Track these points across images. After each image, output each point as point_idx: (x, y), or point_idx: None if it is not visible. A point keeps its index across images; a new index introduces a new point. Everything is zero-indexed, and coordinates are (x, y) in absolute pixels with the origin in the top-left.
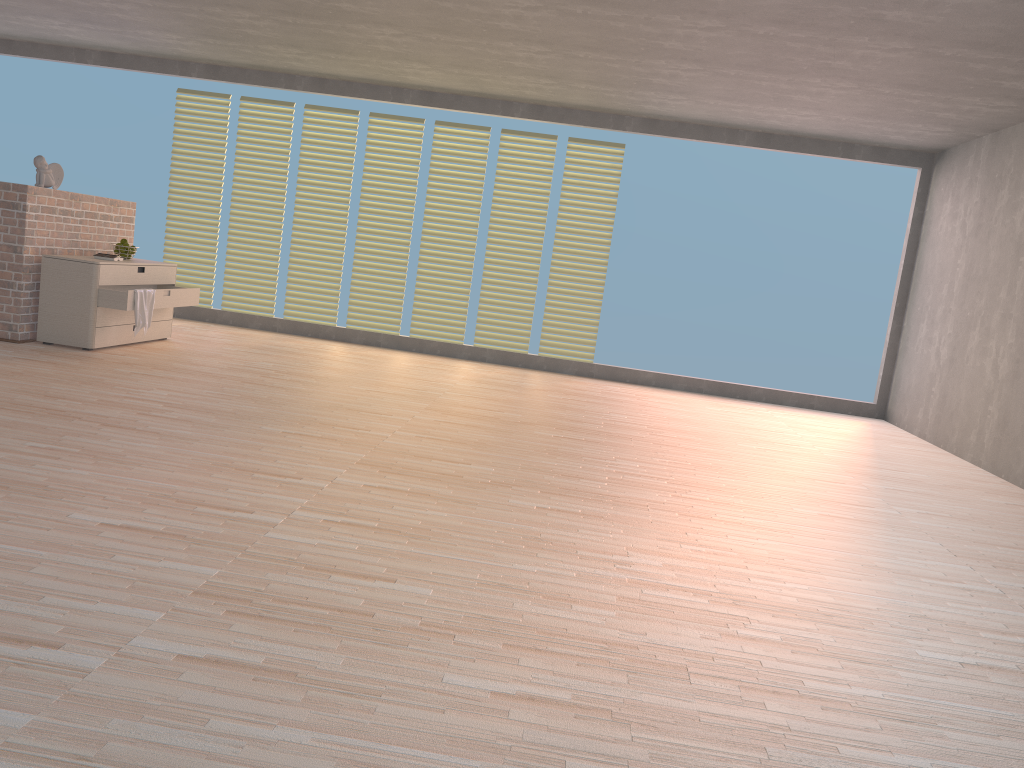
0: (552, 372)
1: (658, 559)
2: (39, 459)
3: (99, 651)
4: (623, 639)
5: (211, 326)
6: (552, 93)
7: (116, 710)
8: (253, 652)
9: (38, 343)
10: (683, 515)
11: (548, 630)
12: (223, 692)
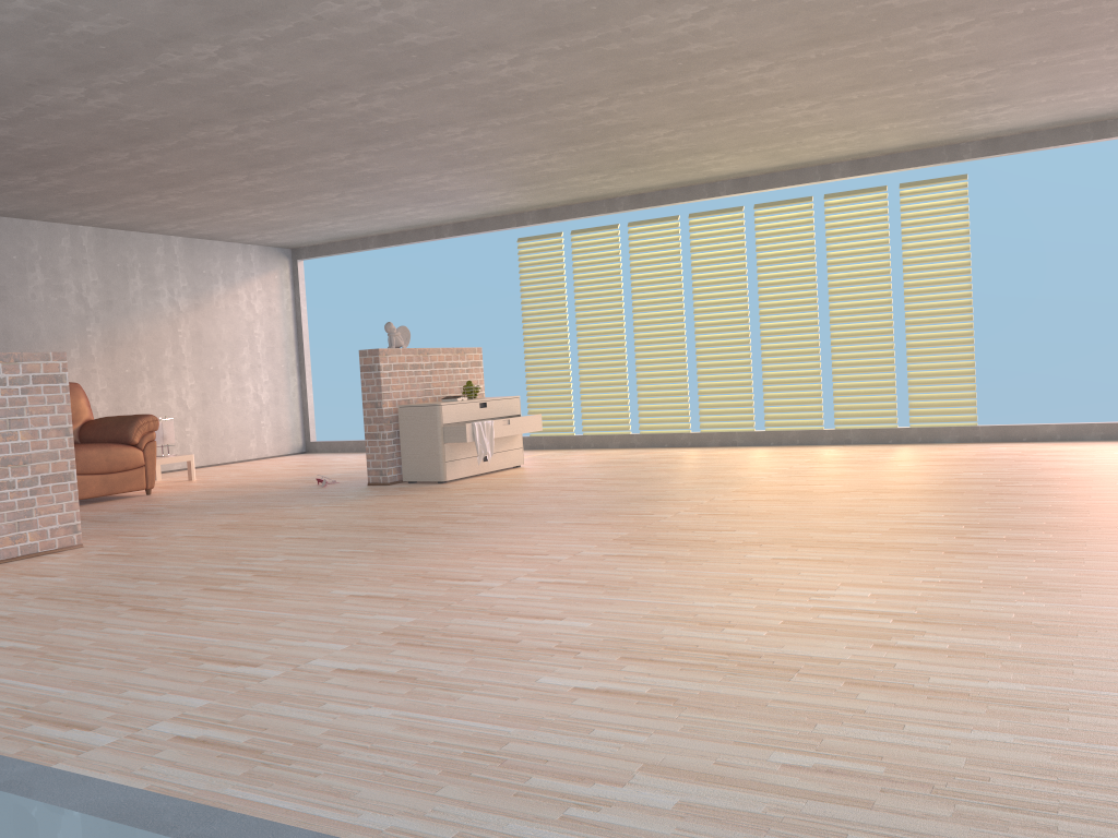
0: (929, 443)
1: (870, 590)
2: (338, 559)
3: (282, 667)
4: (752, 651)
5: (572, 451)
6: (861, 143)
7: (266, 698)
8: (395, 666)
9: (404, 483)
10: (950, 553)
11: (678, 647)
12: (350, 689)
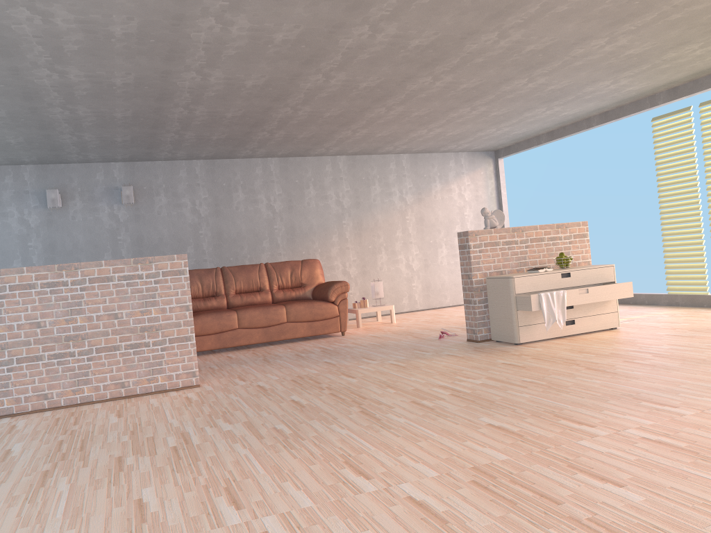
0: None
1: None
2: (250, 438)
3: None
4: None
5: (699, 311)
6: None
7: None
8: None
9: (493, 341)
10: None
11: None
12: None
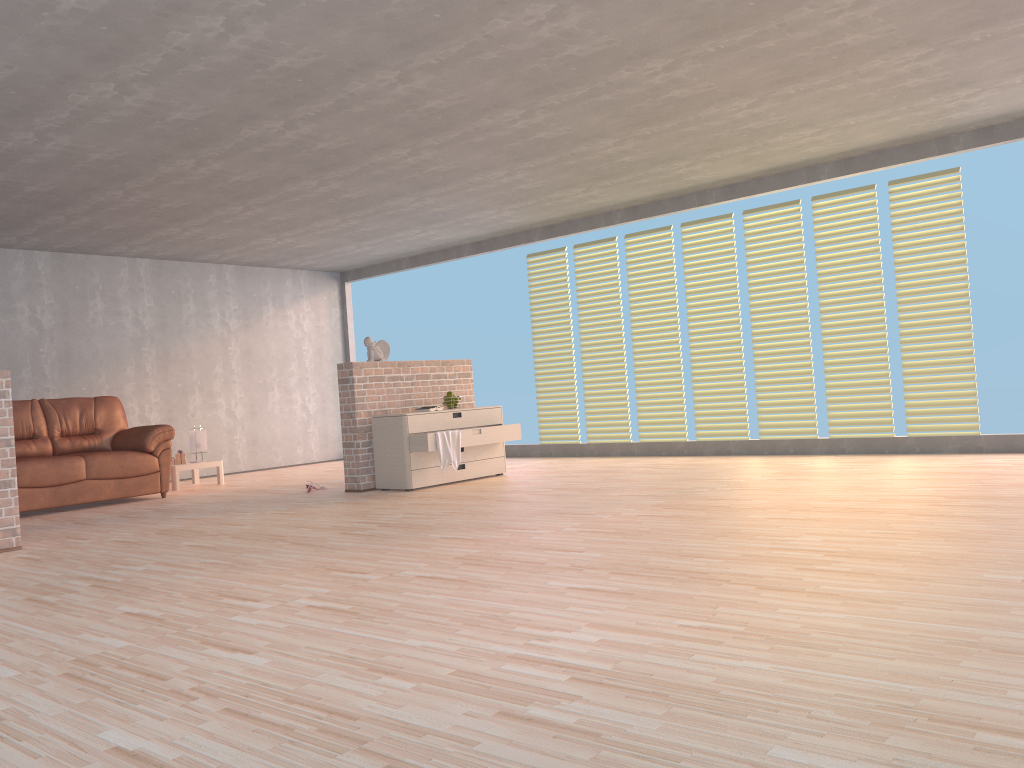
0: (927, 453)
1: (605, 635)
2: (186, 570)
3: None
4: (361, 710)
5: (573, 459)
6: (835, 141)
7: None
8: (12, 702)
9: (378, 490)
10: (761, 589)
11: (300, 698)
12: None
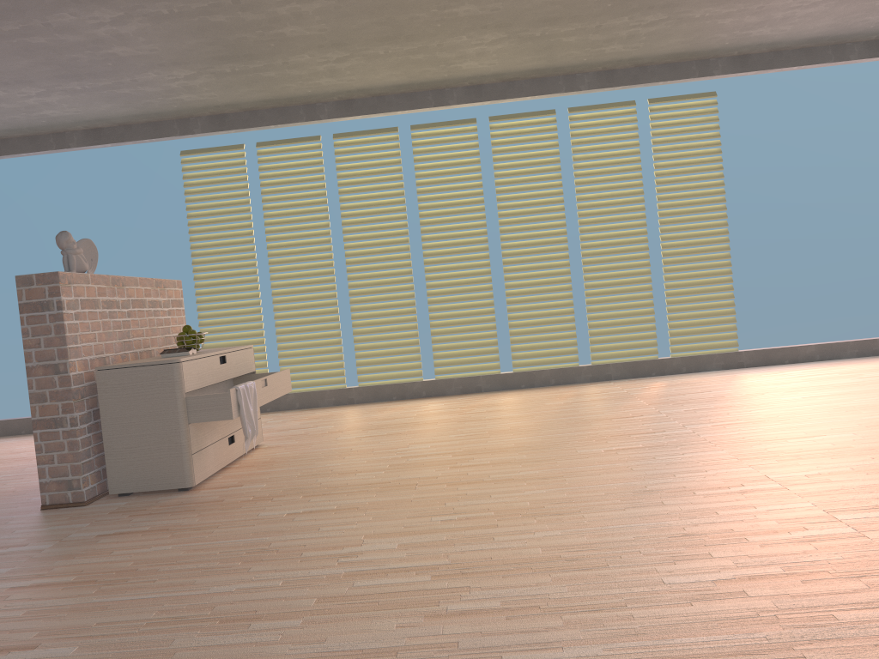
0: (695, 373)
1: None
2: None
3: None
4: None
5: (280, 415)
6: (642, 41)
7: None
8: None
9: (112, 497)
10: None
11: None
12: None
